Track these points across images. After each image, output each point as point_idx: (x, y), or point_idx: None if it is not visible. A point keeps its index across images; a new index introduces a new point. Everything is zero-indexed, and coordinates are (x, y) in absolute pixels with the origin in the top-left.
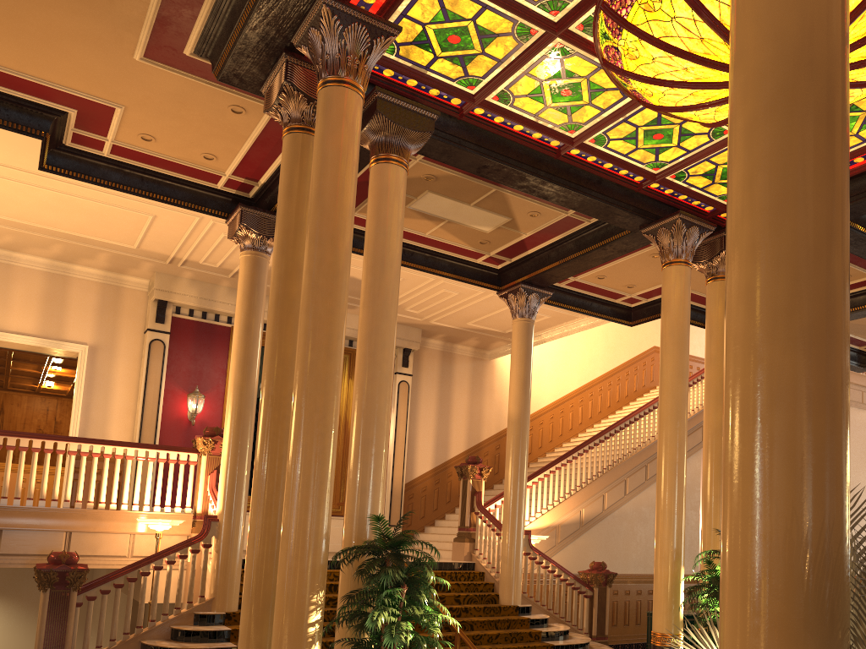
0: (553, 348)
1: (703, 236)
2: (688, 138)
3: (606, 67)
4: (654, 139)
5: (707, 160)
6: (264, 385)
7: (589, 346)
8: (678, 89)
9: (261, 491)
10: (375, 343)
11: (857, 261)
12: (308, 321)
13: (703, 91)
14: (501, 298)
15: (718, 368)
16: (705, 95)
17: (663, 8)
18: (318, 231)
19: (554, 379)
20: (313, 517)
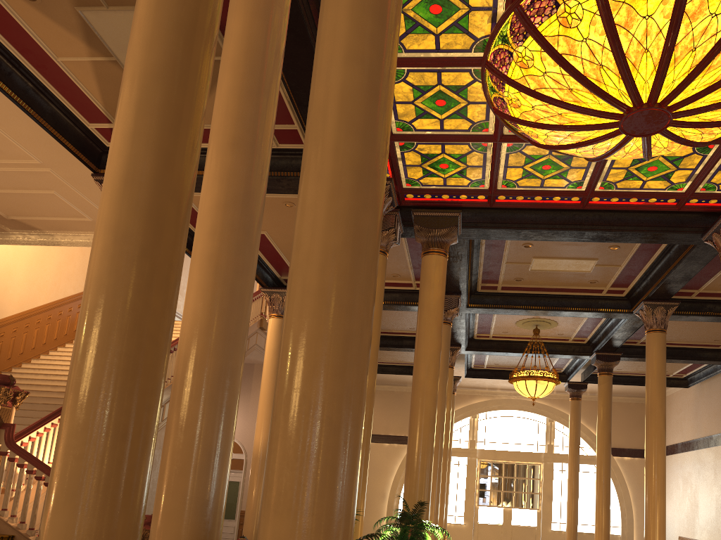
0: (29, 251)
1: (390, 209)
2: (457, 118)
3: (518, 14)
4: (435, 104)
5: (443, 144)
6: (129, 229)
7: (66, 259)
8: (566, 79)
9: (113, 458)
10: (252, 215)
11: (417, 267)
12: (361, 152)
13: (584, 93)
14: (99, 184)
15: (373, 336)
16: (579, 98)
17: (649, 2)
18: (382, 1)
19: (24, 286)
20: (352, 531)
